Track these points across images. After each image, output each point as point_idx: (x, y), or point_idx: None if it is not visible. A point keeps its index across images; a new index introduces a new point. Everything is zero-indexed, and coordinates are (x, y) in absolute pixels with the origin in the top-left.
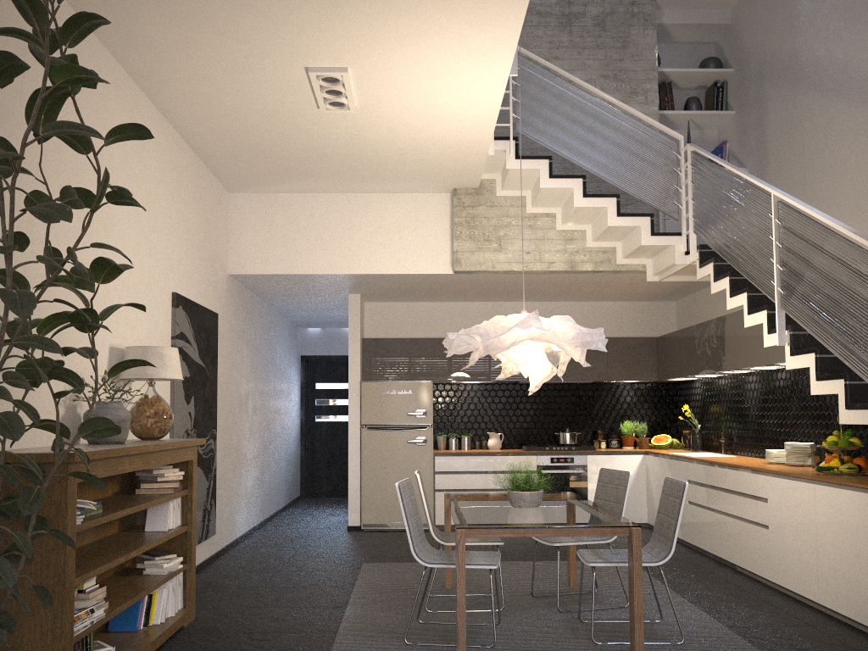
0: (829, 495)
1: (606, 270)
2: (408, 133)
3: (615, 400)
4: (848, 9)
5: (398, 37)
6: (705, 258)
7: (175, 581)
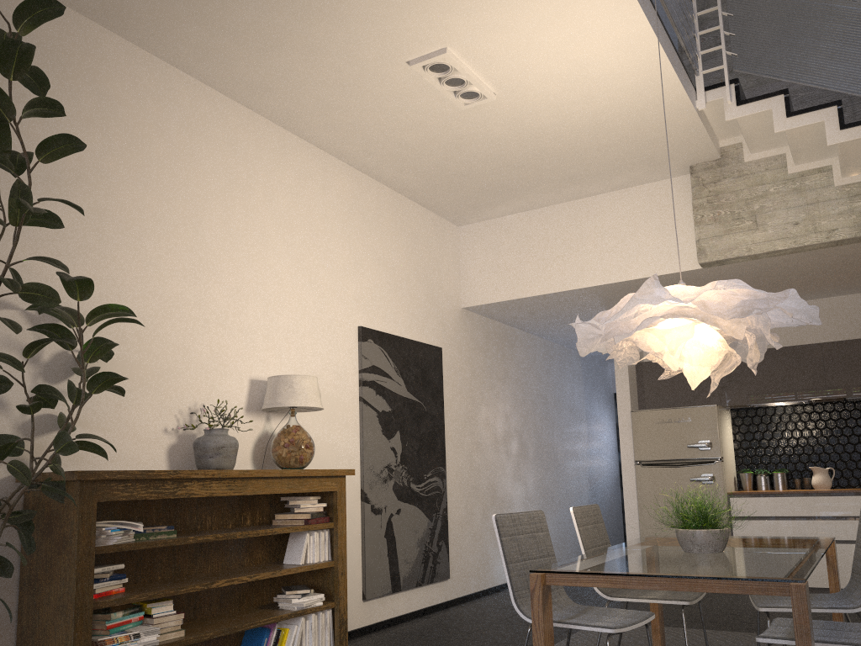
0: None
1: None
2: (576, 109)
3: None
4: None
5: None
6: None
7: (313, 619)
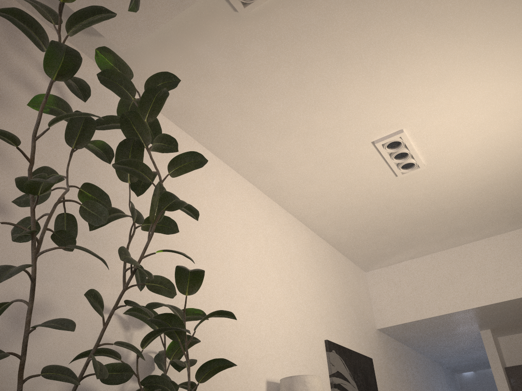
0: None
1: None
2: (476, 174)
3: None
4: None
5: (430, 82)
6: None
7: None
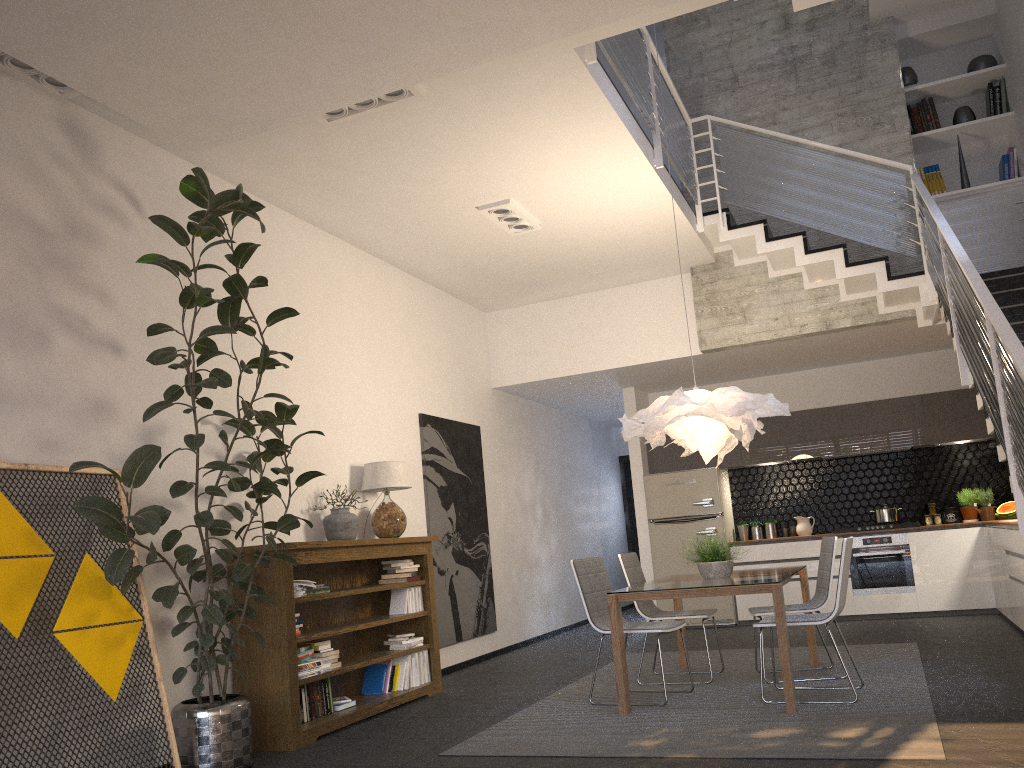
0: None
1: (868, 323)
2: (603, 233)
3: (949, 466)
4: None
5: (532, 168)
6: None
7: (416, 657)
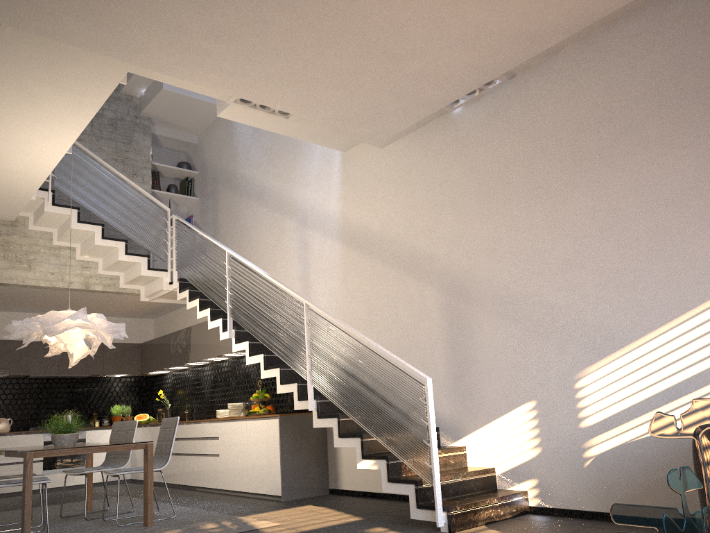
0: (254, 425)
1: (112, 291)
2: None
3: (108, 390)
4: (264, 156)
5: None
6: (183, 287)
7: None
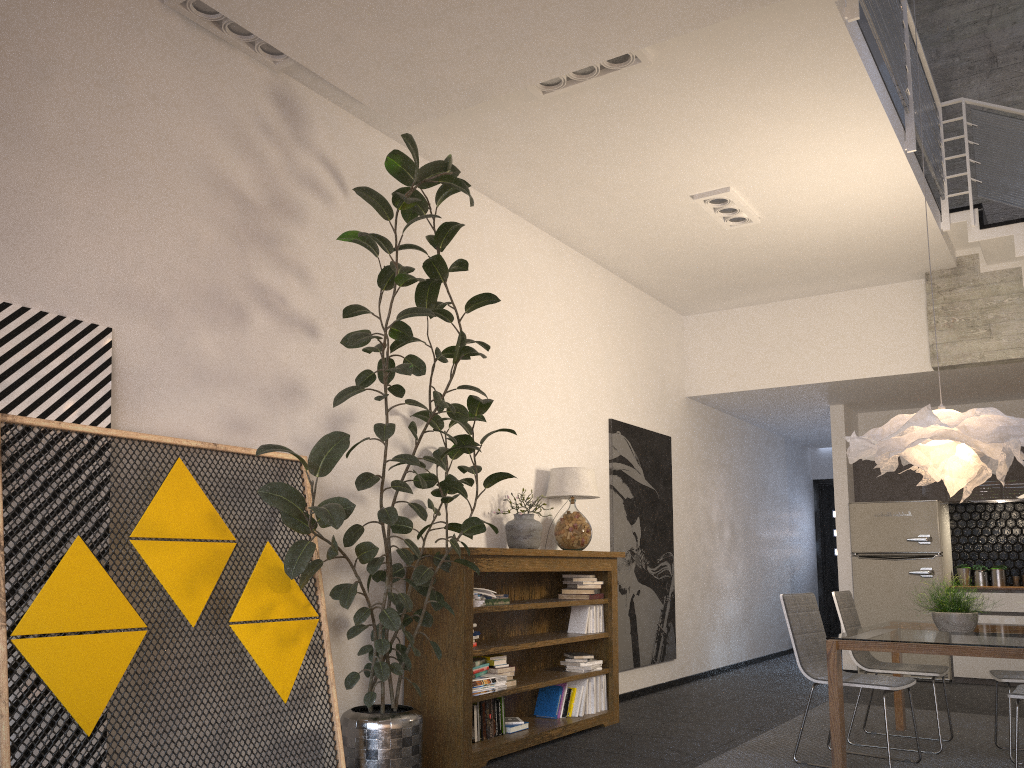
0: None
1: None
2: (830, 229)
3: None
4: None
5: (761, 151)
6: None
7: (594, 681)
